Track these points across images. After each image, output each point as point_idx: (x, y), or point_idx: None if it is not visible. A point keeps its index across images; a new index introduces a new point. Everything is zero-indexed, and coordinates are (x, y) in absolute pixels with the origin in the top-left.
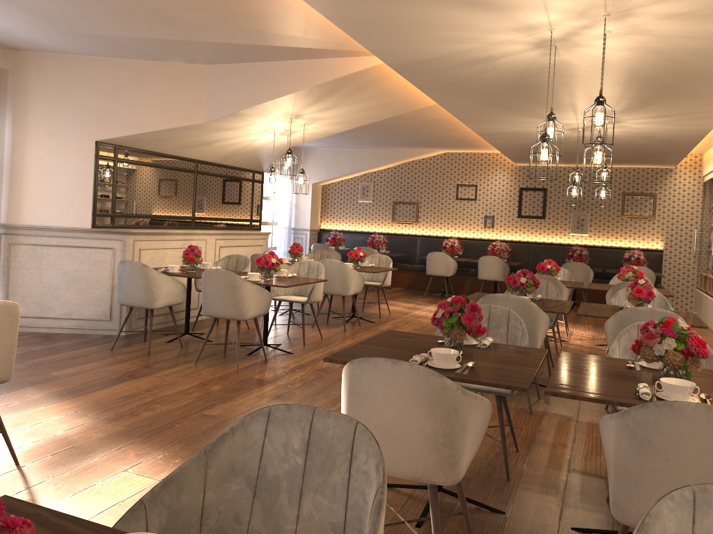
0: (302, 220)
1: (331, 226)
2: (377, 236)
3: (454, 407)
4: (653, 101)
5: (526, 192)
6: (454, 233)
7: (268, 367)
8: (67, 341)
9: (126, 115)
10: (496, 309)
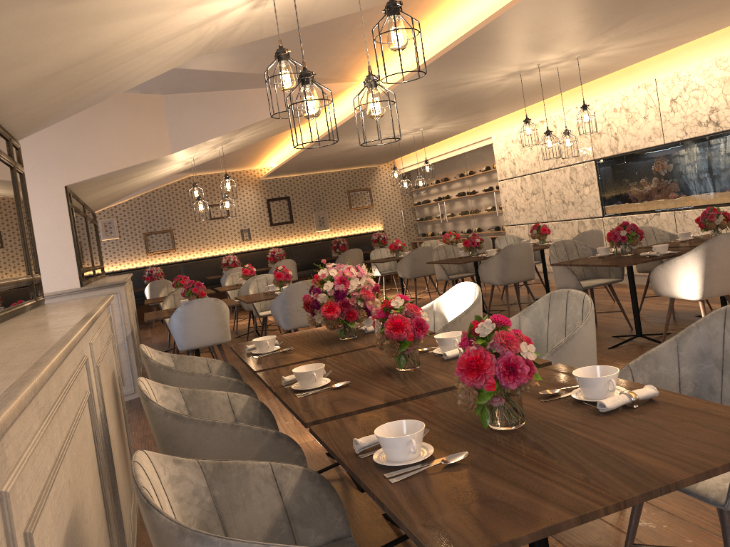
0: None
1: None
2: (154, 268)
3: None
4: (482, 111)
5: (273, 203)
6: (215, 252)
7: None
8: None
9: (93, 154)
10: (566, 242)
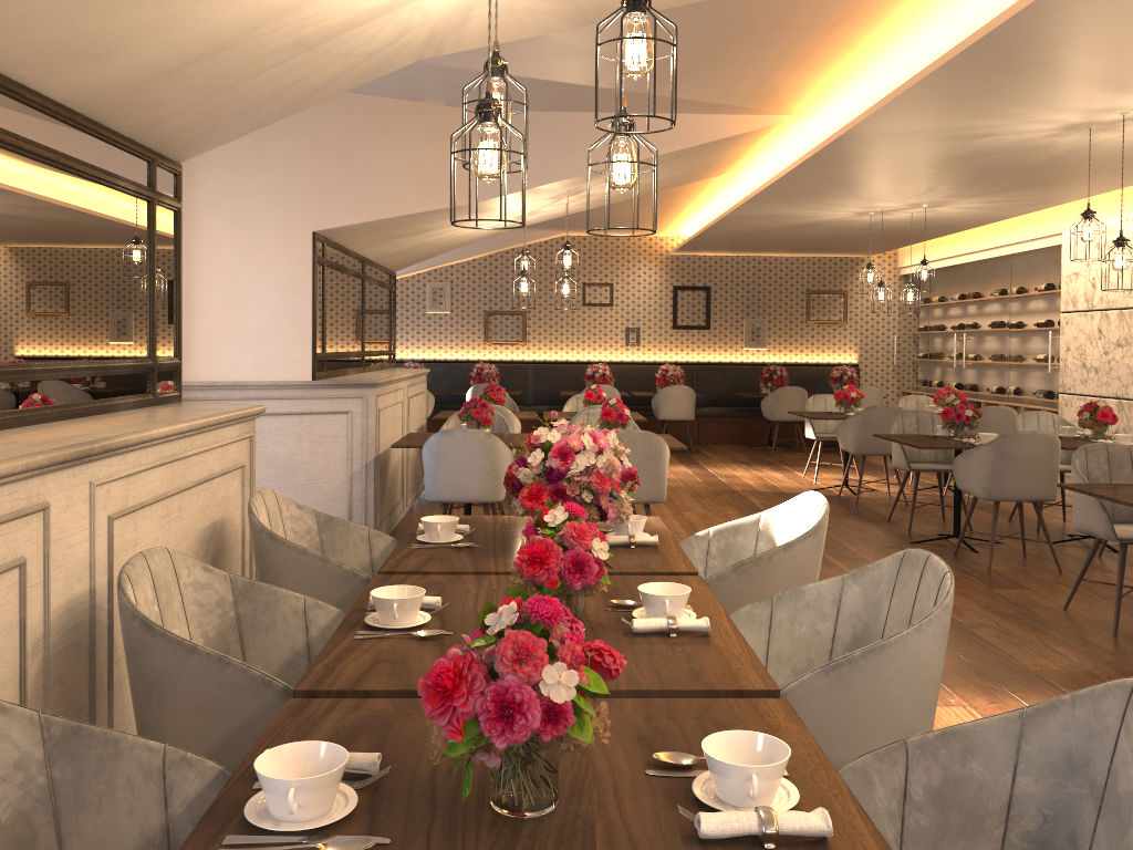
0: None
1: None
2: (486, 365)
3: None
4: (1034, 186)
5: (683, 293)
6: (582, 356)
7: None
8: None
9: (360, 189)
10: (1113, 448)
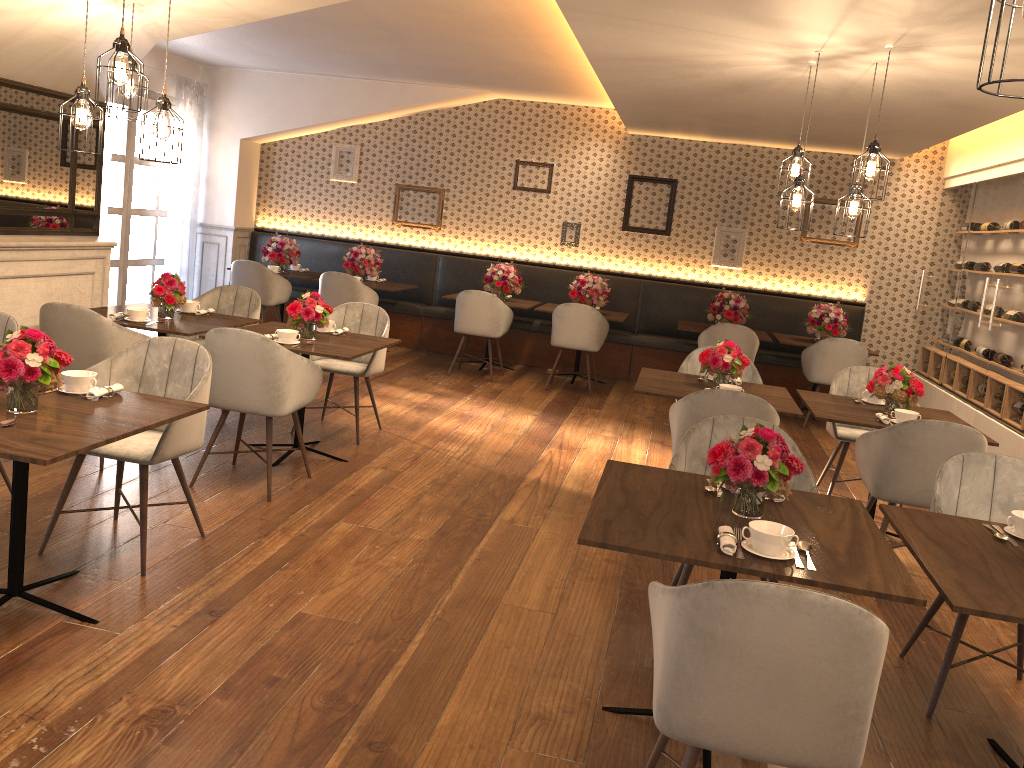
0: (219, 208)
1: (278, 223)
2: (362, 250)
3: None
4: None
5: (641, 185)
6: (506, 252)
7: None
8: None
9: None
10: None
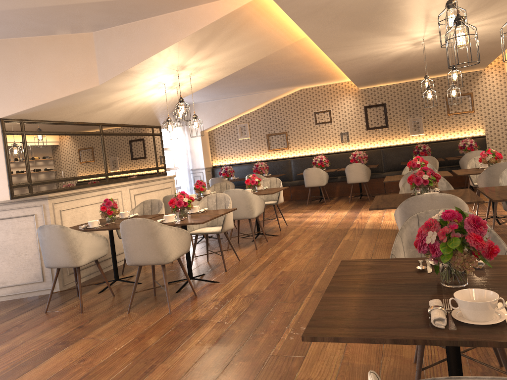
0: (197, 161)
1: (221, 162)
2: (259, 163)
3: None
4: None
5: (370, 109)
6: (318, 151)
7: (199, 303)
8: (3, 311)
9: (24, 90)
10: None
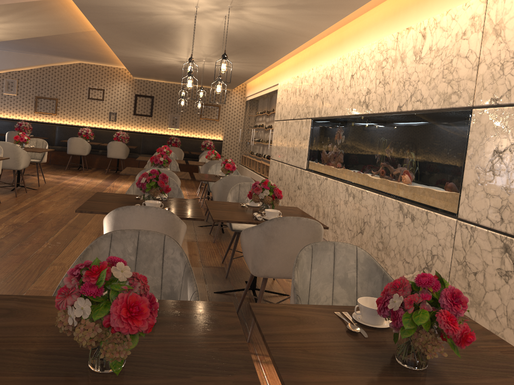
0: None
1: None
2: (23, 123)
3: (177, 230)
4: (235, 53)
5: (140, 98)
6: (86, 124)
7: None
8: None
9: None
10: None
